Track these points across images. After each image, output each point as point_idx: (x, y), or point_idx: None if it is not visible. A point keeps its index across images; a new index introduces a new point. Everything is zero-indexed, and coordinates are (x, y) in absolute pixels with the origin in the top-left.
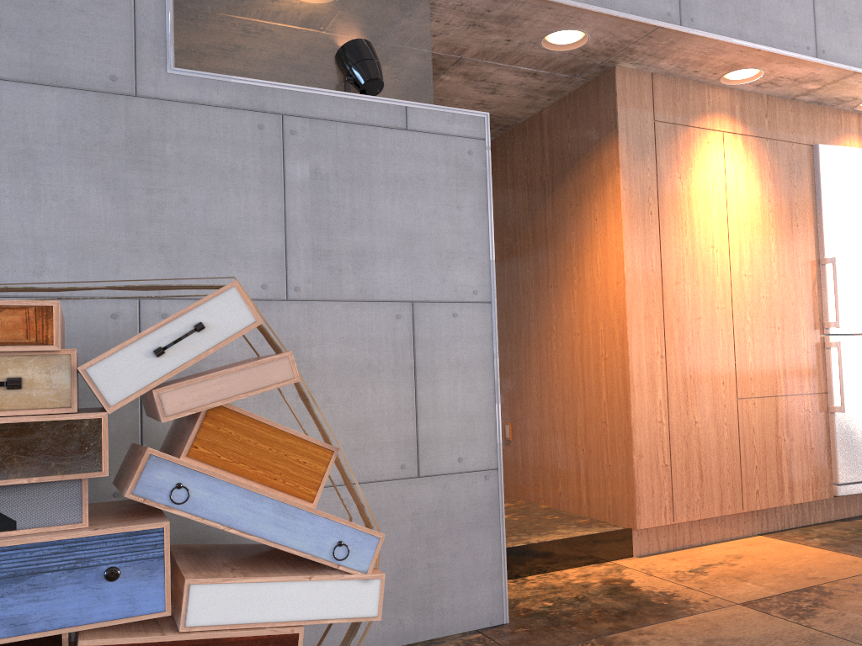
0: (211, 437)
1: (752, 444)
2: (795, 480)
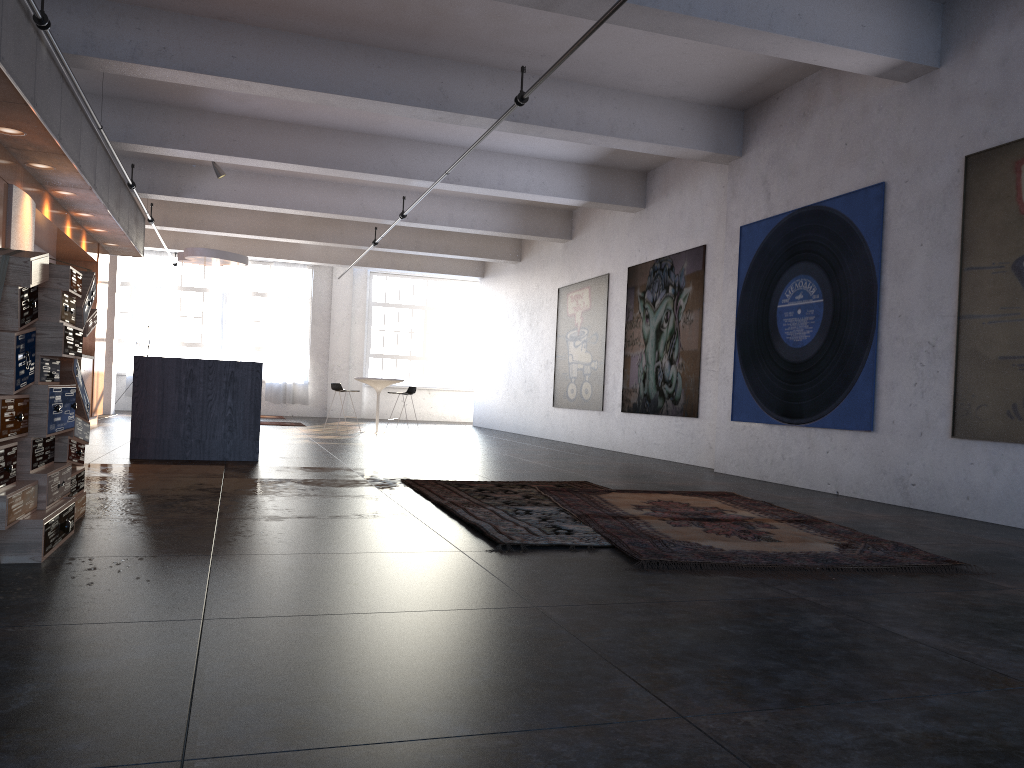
0: None
1: None
2: None
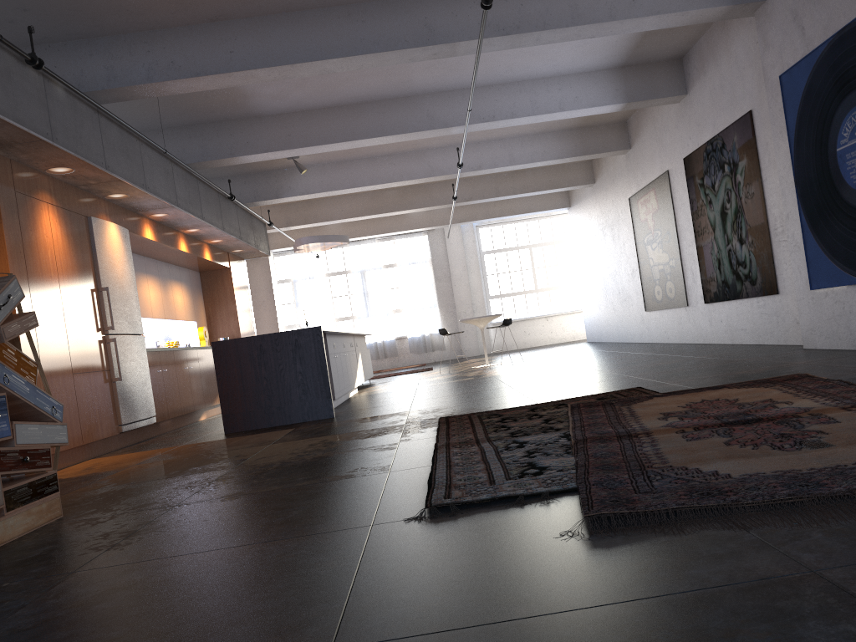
0: (2, 354)
1: (82, 402)
2: (103, 424)
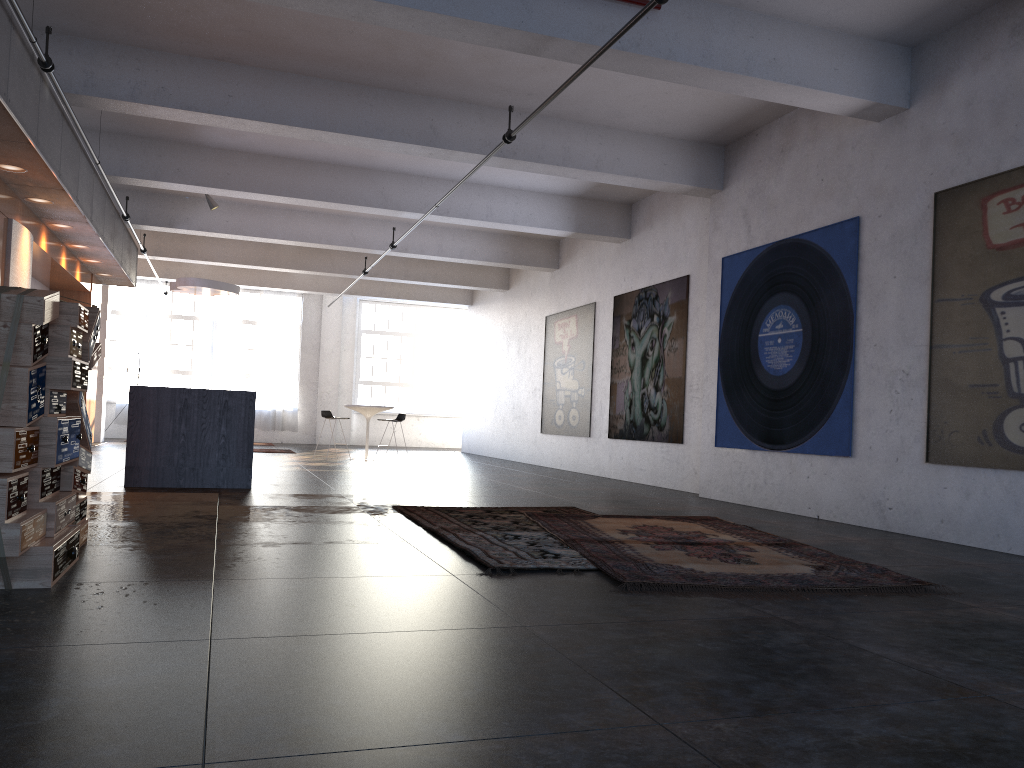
0: None
1: None
2: None
